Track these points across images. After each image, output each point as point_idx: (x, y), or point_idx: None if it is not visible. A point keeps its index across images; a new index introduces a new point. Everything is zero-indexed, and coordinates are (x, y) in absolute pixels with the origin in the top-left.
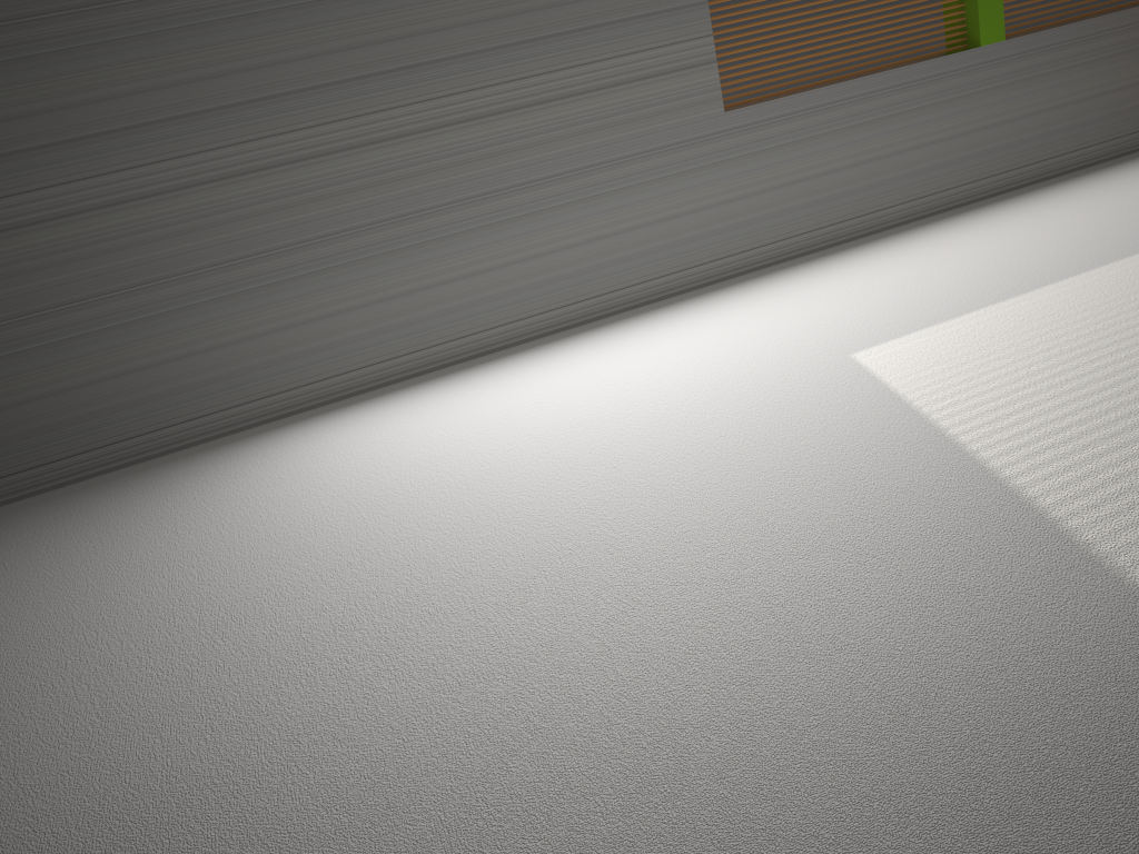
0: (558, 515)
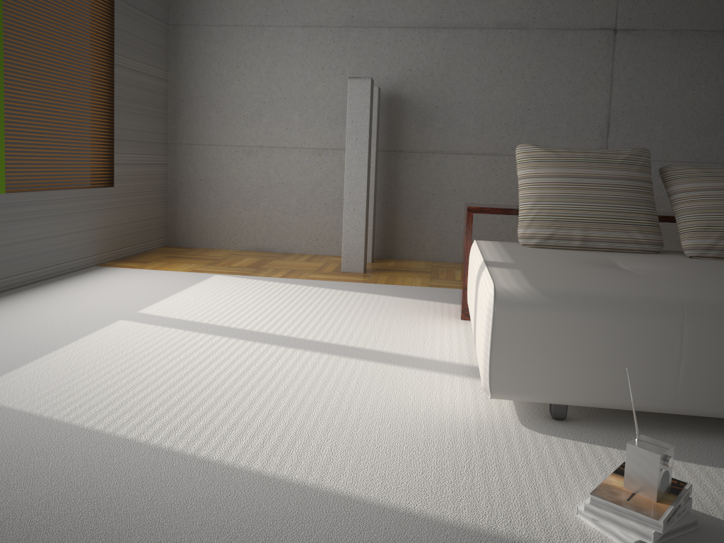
0: None
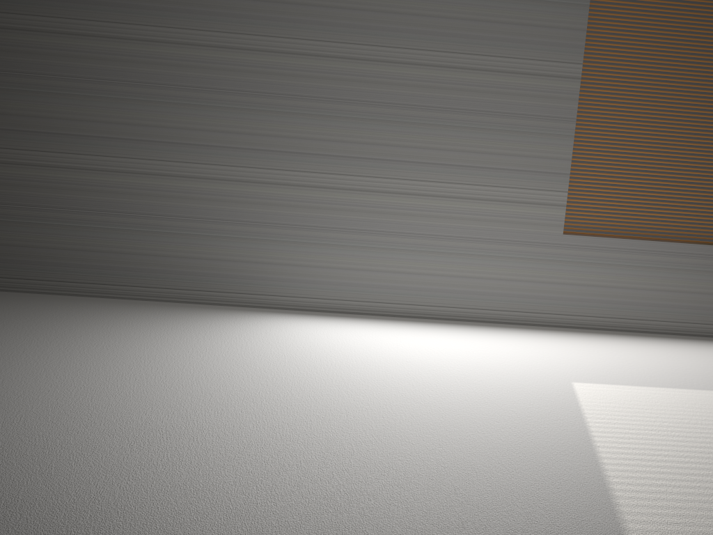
0: (371, 394)
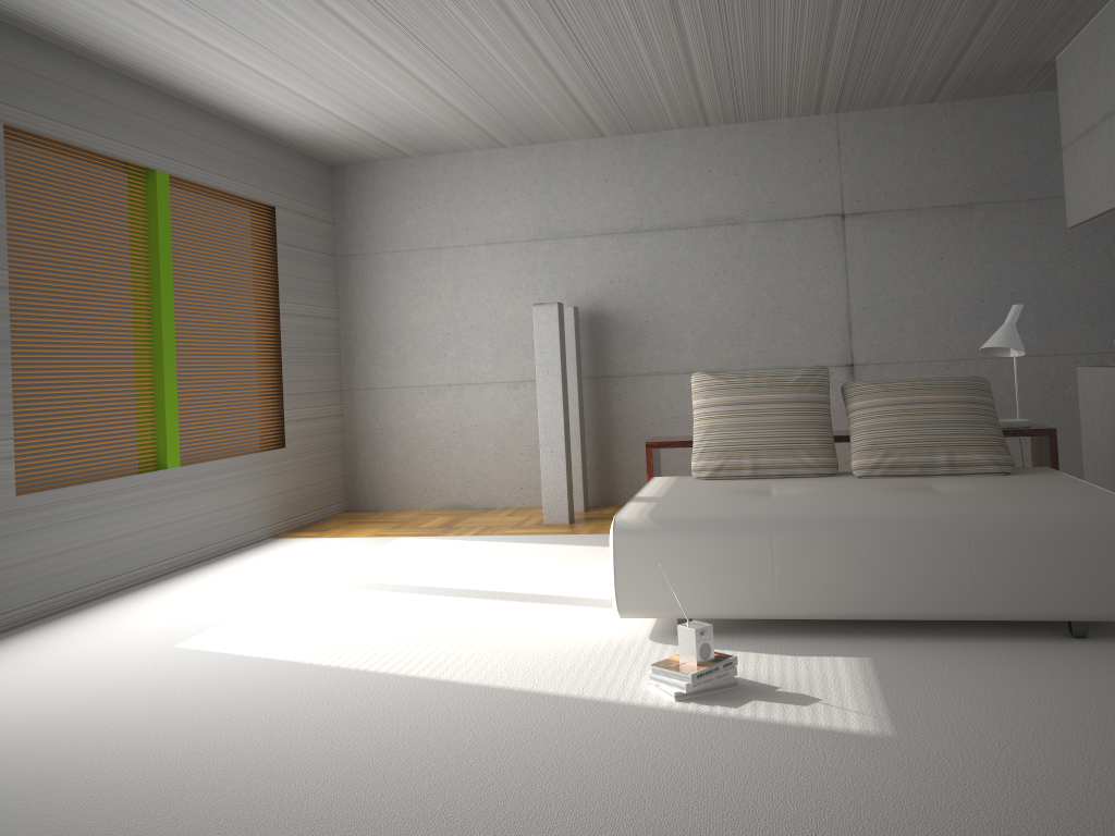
0: (61, 741)
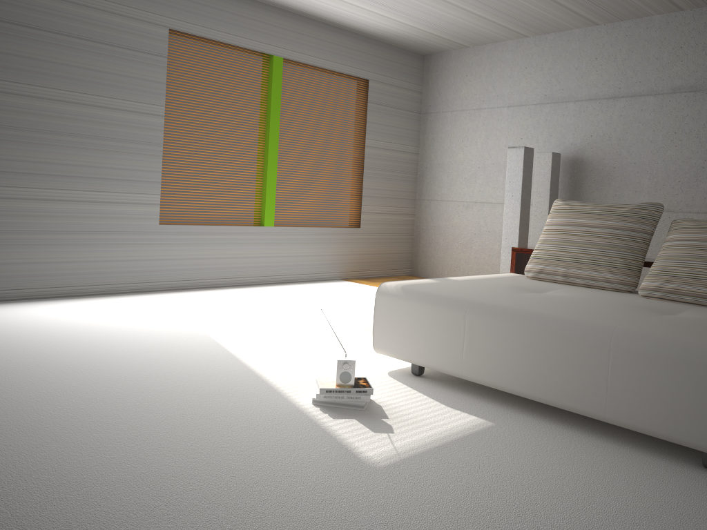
0: (56, 334)
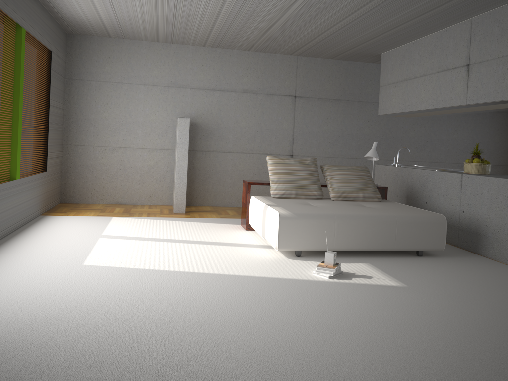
0: (102, 304)
